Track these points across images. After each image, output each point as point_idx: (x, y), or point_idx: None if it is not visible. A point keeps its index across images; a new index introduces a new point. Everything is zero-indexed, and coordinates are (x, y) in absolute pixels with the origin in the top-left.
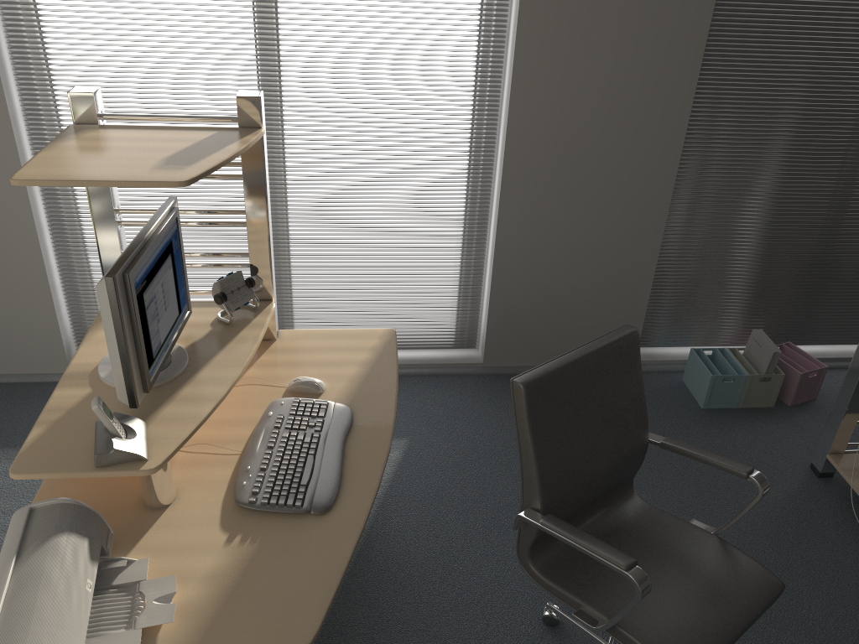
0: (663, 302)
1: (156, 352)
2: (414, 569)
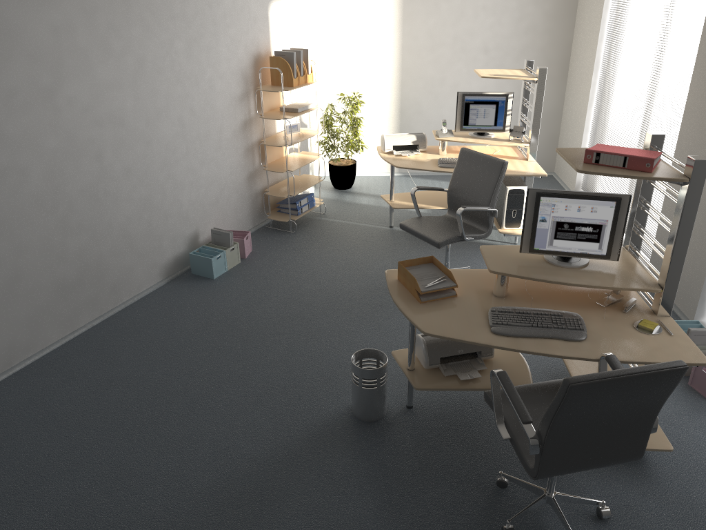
0: None
1: (470, 124)
2: None
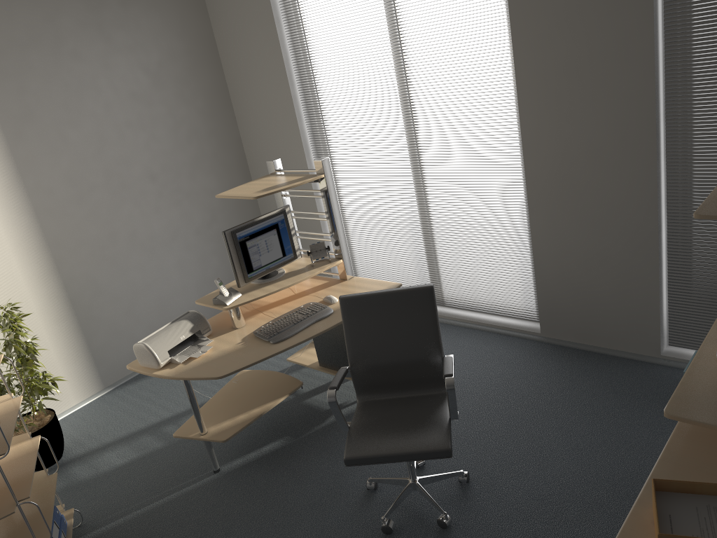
0: (683, 309)
1: (256, 268)
2: None
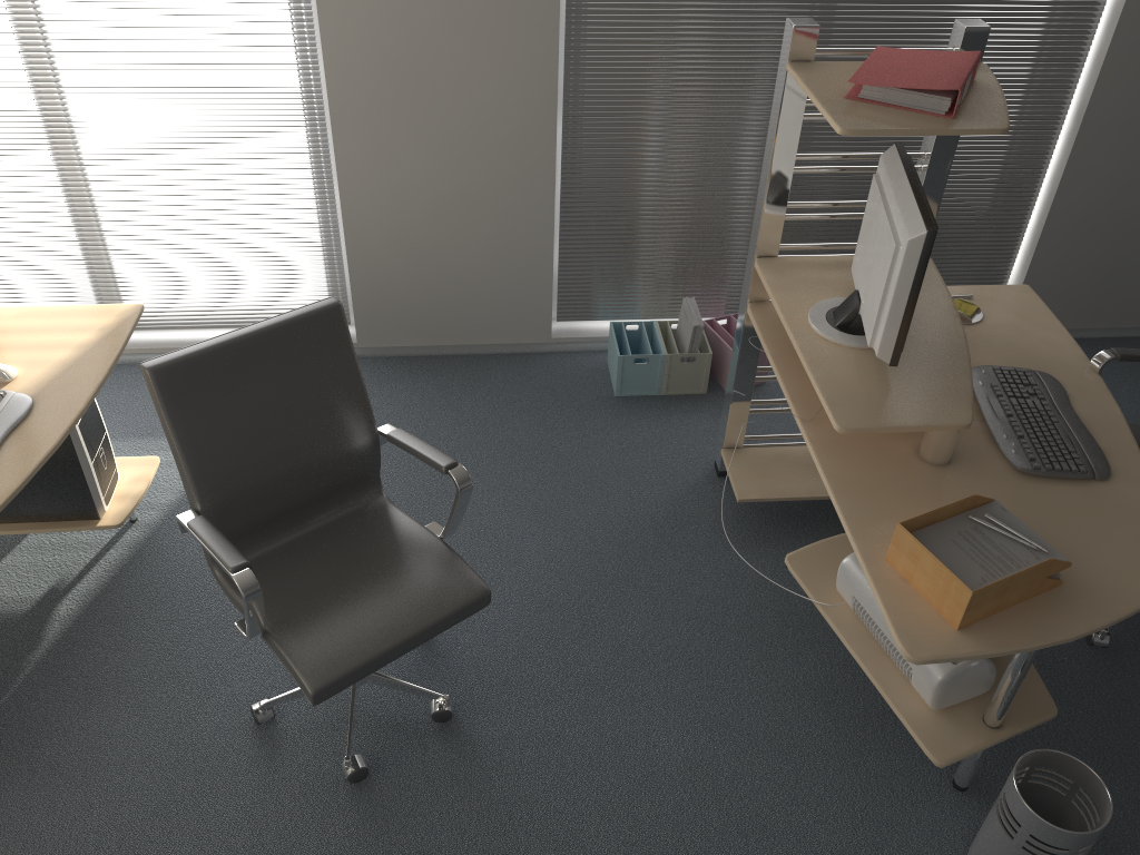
0: (579, 264)
1: None
2: (183, 584)
